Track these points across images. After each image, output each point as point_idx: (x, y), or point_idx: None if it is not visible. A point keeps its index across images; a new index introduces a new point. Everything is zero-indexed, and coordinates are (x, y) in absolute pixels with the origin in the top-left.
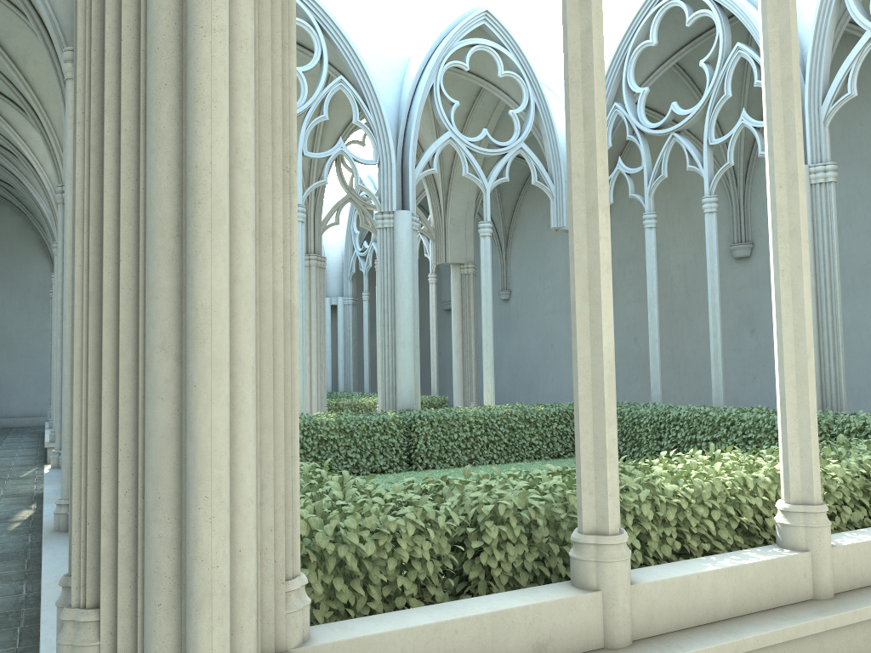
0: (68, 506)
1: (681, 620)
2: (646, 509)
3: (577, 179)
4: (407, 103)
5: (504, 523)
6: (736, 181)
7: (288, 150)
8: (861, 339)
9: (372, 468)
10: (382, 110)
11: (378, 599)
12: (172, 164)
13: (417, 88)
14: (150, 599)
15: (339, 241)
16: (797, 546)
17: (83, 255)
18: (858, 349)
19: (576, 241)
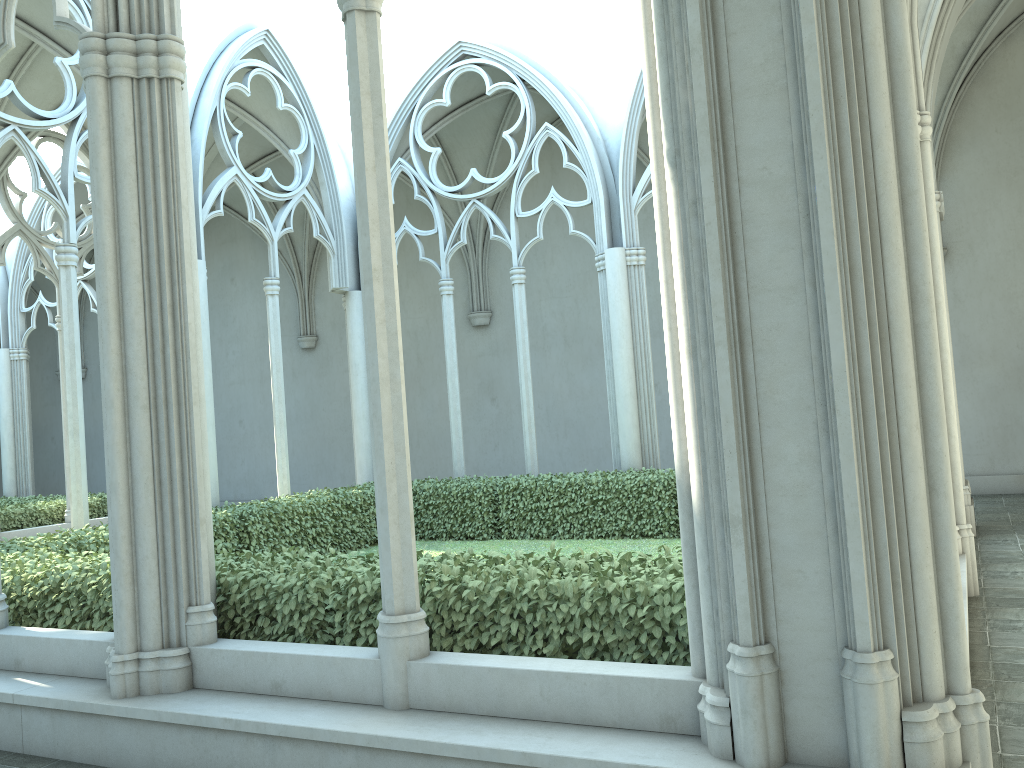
0: (136, 661)
1: None
2: None
3: None
4: None
5: None
6: (474, 248)
7: None
8: (599, 404)
9: None
10: None
11: None
12: (905, 278)
13: (197, 109)
14: (929, 629)
15: None
16: None
17: (847, 350)
18: (597, 414)
19: None
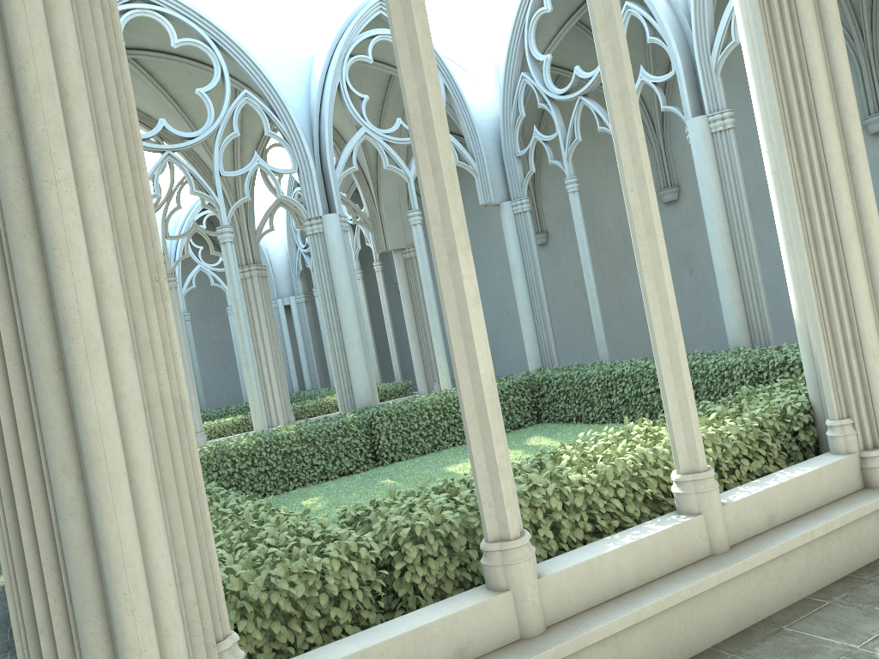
0: None
1: (590, 599)
2: (554, 502)
3: (435, 226)
4: (317, 105)
5: (424, 540)
6: (654, 128)
7: (154, 262)
8: None
9: (339, 471)
10: (292, 118)
11: (316, 632)
12: (43, 306)
13: (324, 89)
14: None
15: (282, 240)
16: (691, 511)
17: None
18: None
19: (443, 283)
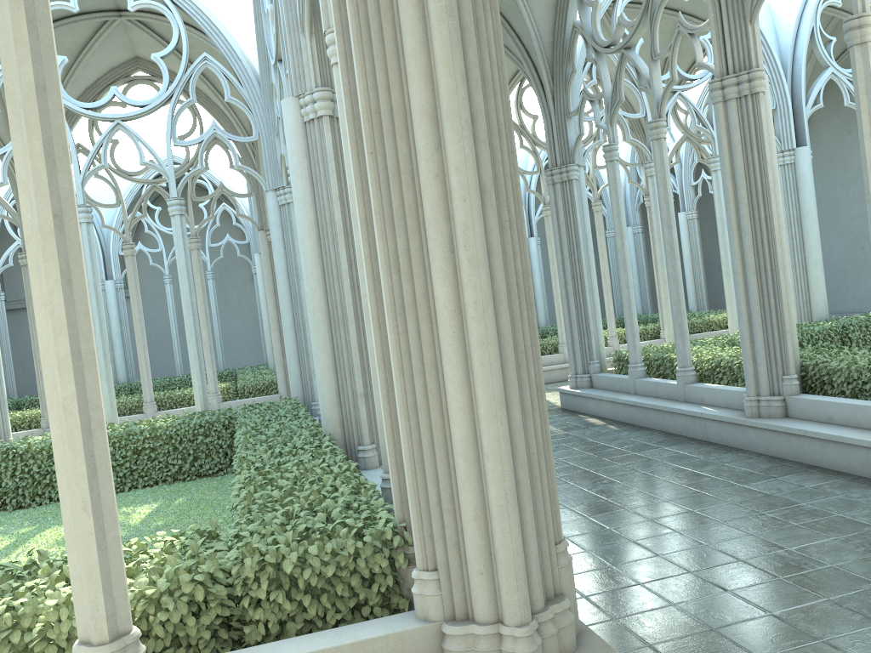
0: (756, 400)
1: None
2: None
3: None
4: (791, 48)
5: None
6: None
7: None
8: None
9: None
10: (775, 60)
11: None
12: None
13: (798, 33)
14: None
15: None
16: None
17: None
18: None
19: None
